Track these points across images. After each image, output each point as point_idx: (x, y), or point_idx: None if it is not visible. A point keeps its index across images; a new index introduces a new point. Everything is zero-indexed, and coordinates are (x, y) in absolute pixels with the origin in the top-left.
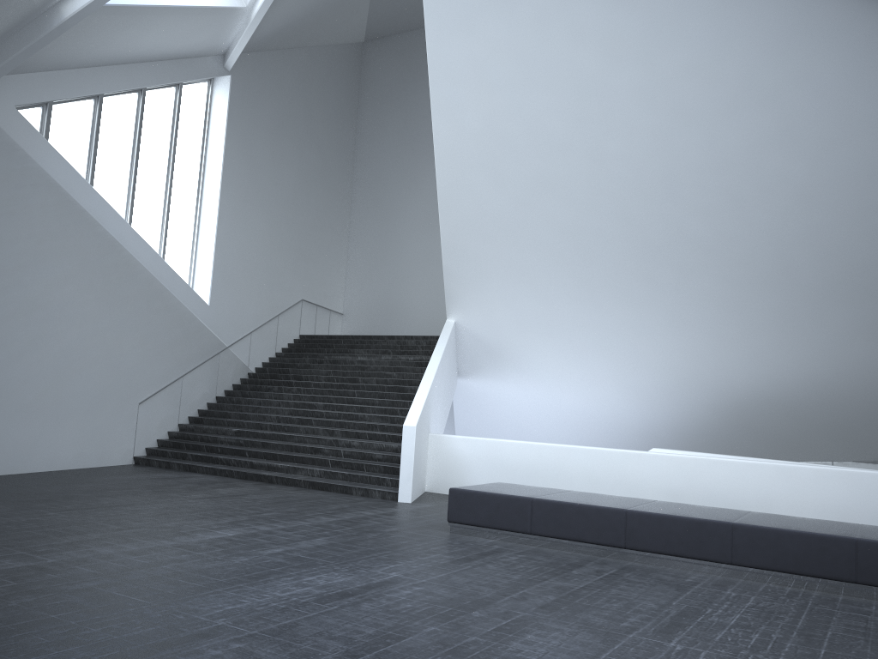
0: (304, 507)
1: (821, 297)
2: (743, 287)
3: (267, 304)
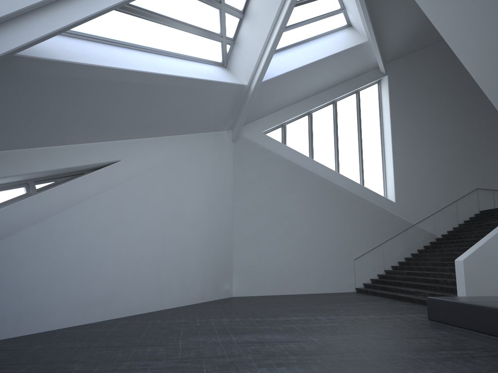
0: (380, 311)
1: None
2: None
3: (443, 195)
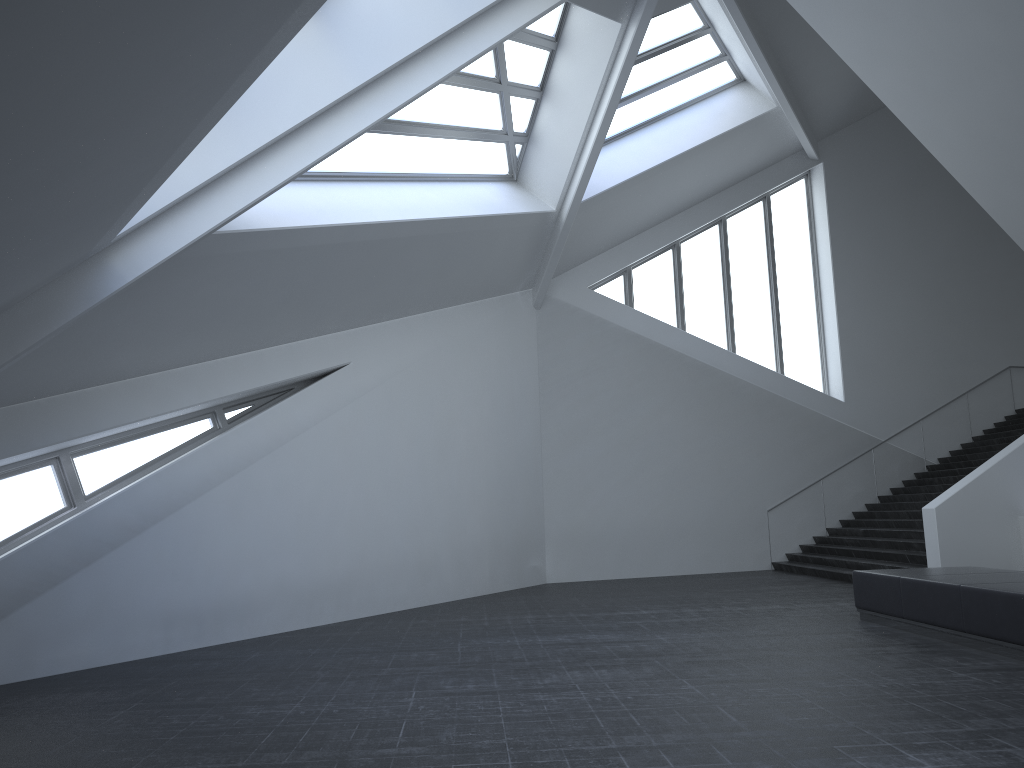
0: (793, 599)
1: None
2: None
3: (941, 383)
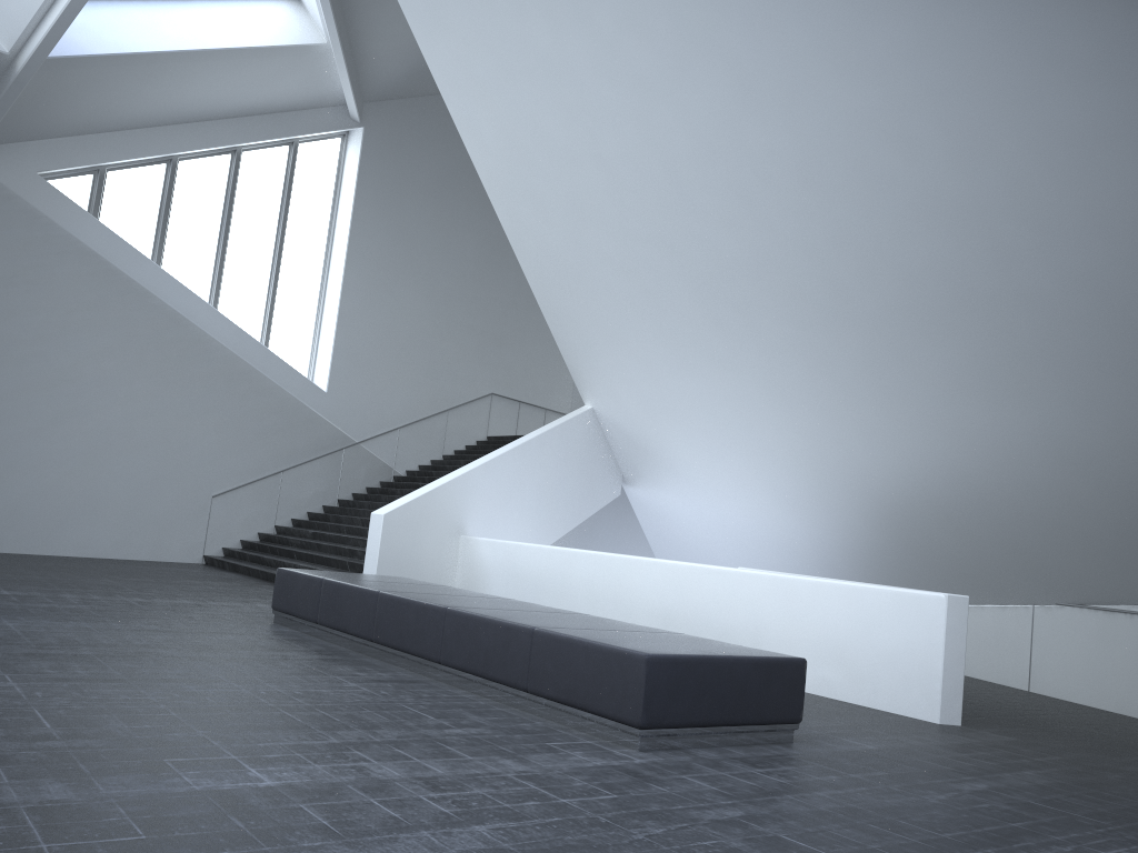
0: (210, 595)
1: (895, 334)
2: (812, 327)
3: (427, 395)
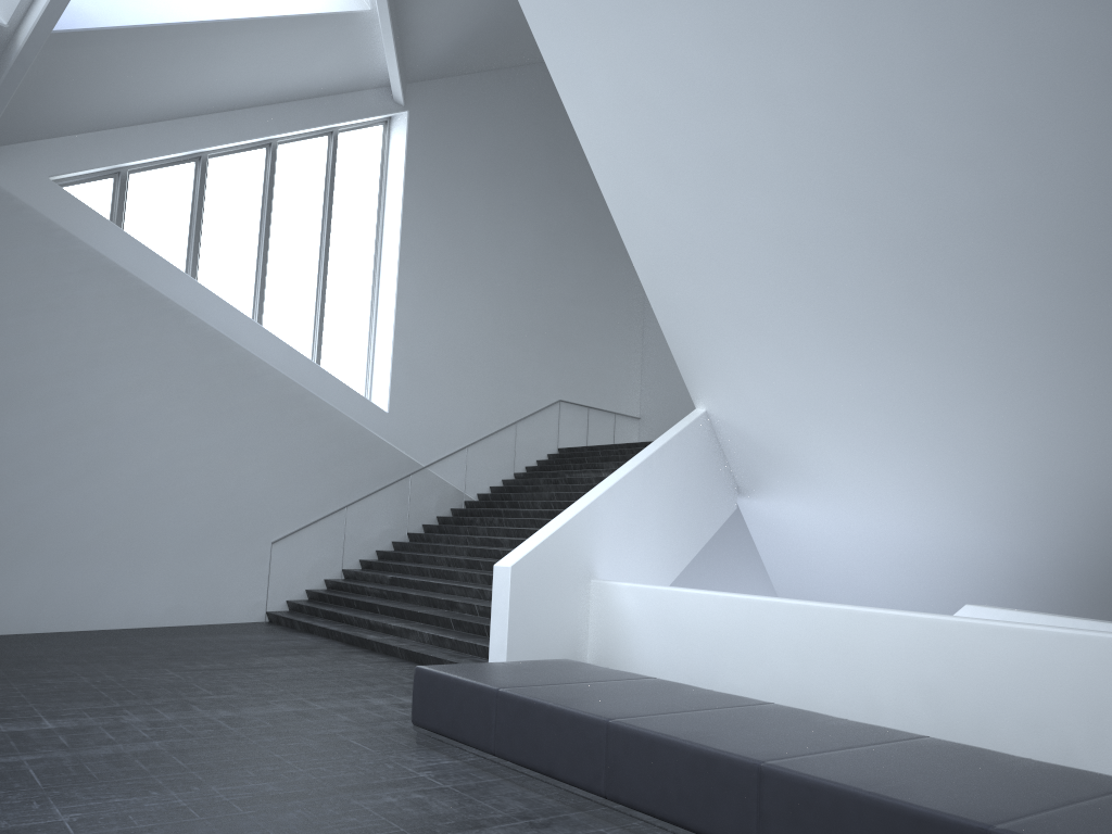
0: (305, 688)
1: None
2: (1082, 292)
3: (493, 408)
